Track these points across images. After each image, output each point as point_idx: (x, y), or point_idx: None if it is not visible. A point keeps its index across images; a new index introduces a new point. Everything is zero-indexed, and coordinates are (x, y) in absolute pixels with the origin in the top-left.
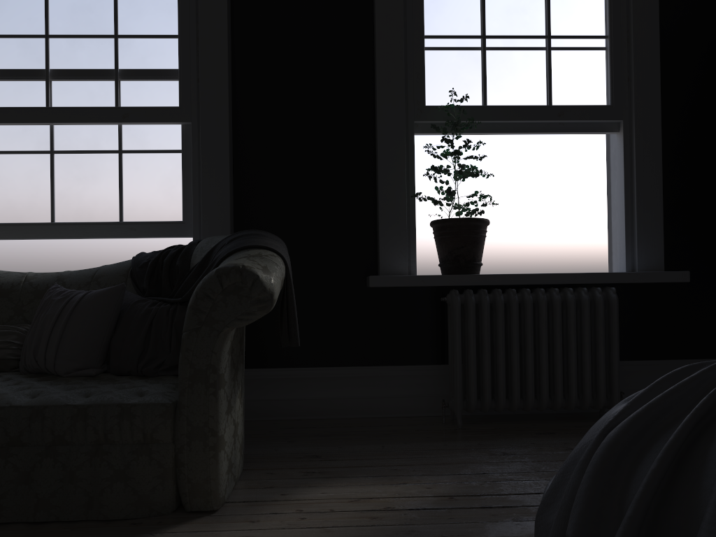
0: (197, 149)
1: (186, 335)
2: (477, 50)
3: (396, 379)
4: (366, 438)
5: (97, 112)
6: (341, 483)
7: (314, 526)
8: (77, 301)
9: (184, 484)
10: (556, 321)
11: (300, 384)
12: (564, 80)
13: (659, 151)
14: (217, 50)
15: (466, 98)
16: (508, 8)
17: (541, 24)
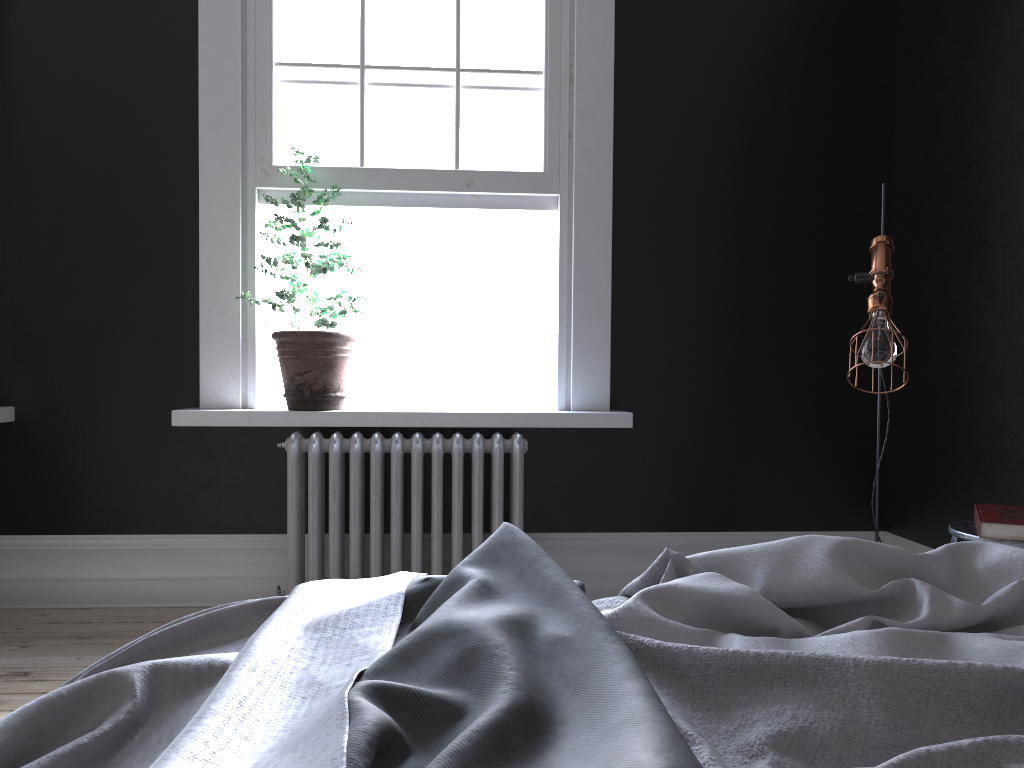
0: None
1: None
2: (353, 86)
3: (231, 553)
4: None
5: None
6: None
7: None
8: None
9: None
10: (434, 480)
11: (91, 558)
12: (479, 133)
13: (607, 240)
14: None
15: (316, 159)
16: (400, 25)
17: (447, 51)
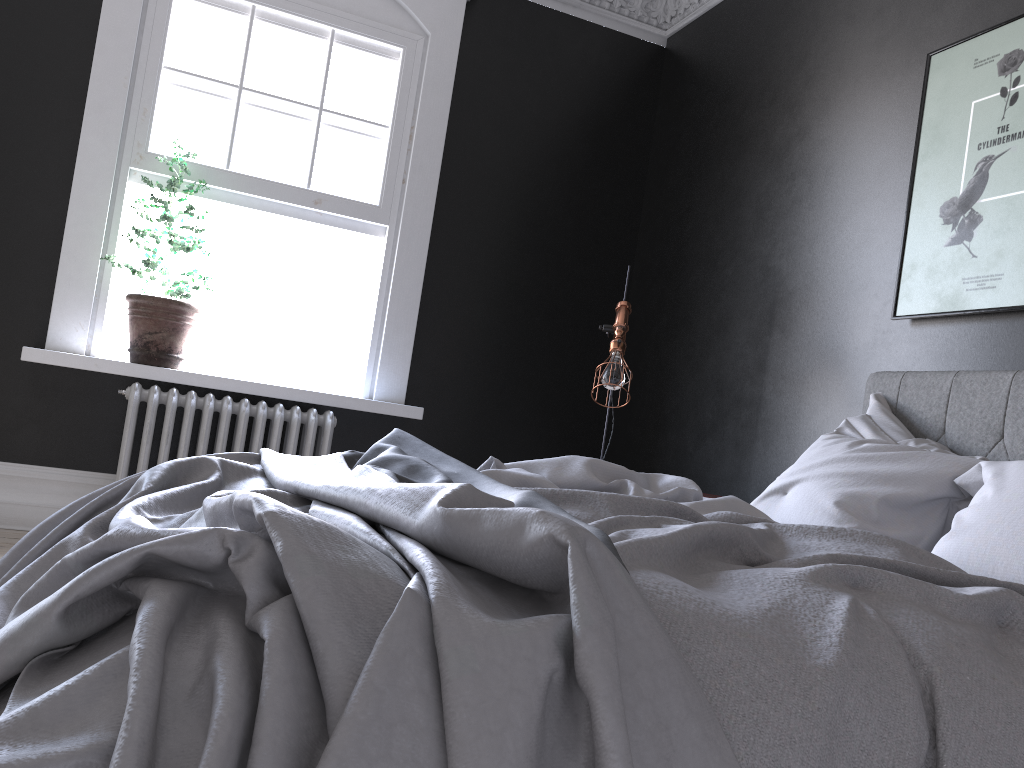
0: None
1: None
2: (230, 102)
3: (50, 484)
4: None
5: None
6: None
7: None
8: None
9: None
10: (256, 439)
11: None
12: (330, 163)
13: (421, 269)
14: None
15: (193, 156)
16: (278, 62)
17: (314, 92)
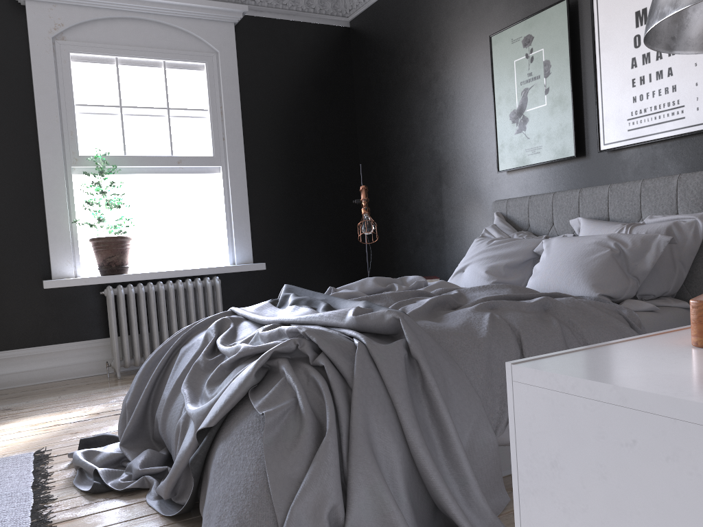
0: None
1: None
2: (117, 116)
3: (72, 352)
4: (48, 394)
5: None
6: (27, 419)
7: (7, 439)
8: None
9: None
10: (181, 301)
11: None
12: (181, 138)
13: (245, 186)
14: None
15: (108, 153)
16: (138, 87)
17: (162, 99)
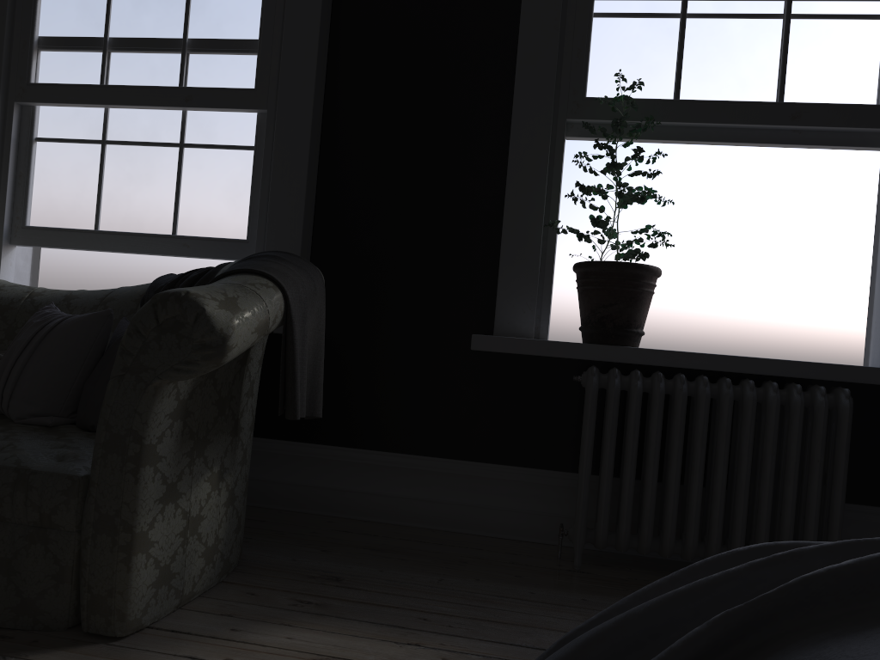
0: (271, 145)
1: (108, 385)
2: (673, 18)
3: (507, 484)
4: (429, 563)
5: (156, 93)
6: (329, 627)
7: None
8: (52, 327)
9: (83, 592)
10: (745, 430)
11: (374, 473)
12: (808, 64)
13: None
14: (307, 14)
15: (639, 86)
16: None
17: None
